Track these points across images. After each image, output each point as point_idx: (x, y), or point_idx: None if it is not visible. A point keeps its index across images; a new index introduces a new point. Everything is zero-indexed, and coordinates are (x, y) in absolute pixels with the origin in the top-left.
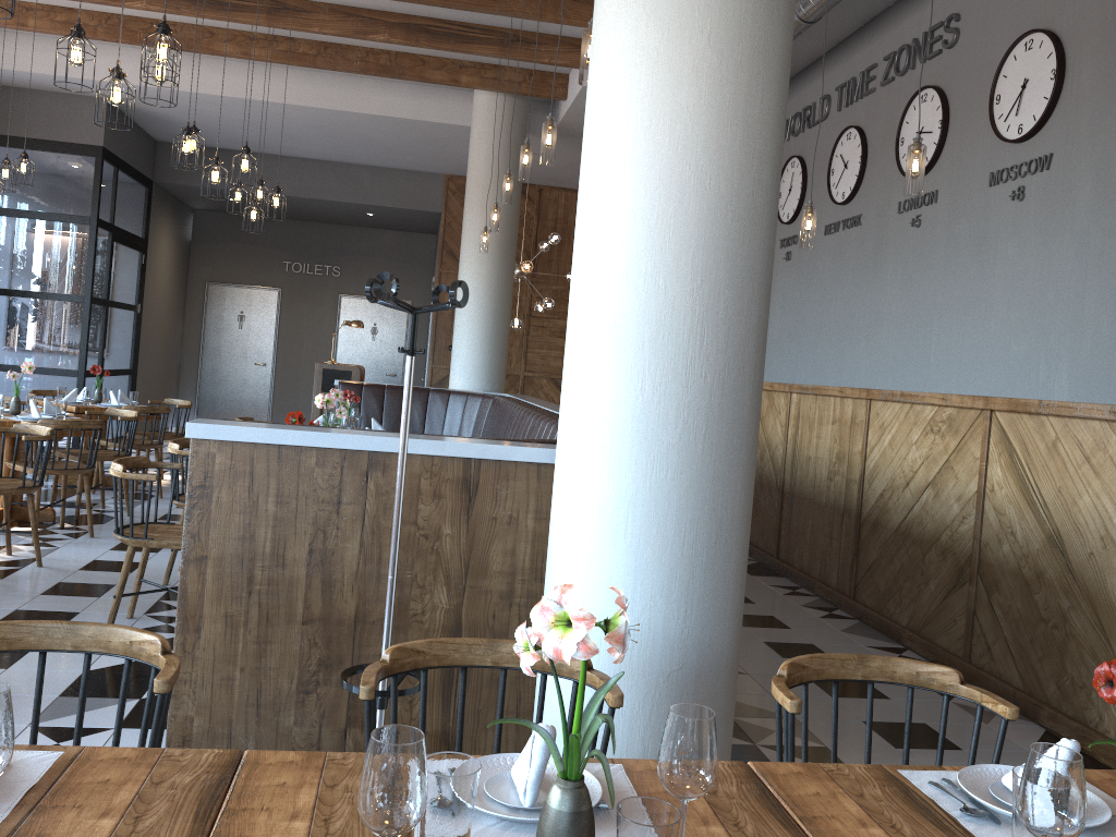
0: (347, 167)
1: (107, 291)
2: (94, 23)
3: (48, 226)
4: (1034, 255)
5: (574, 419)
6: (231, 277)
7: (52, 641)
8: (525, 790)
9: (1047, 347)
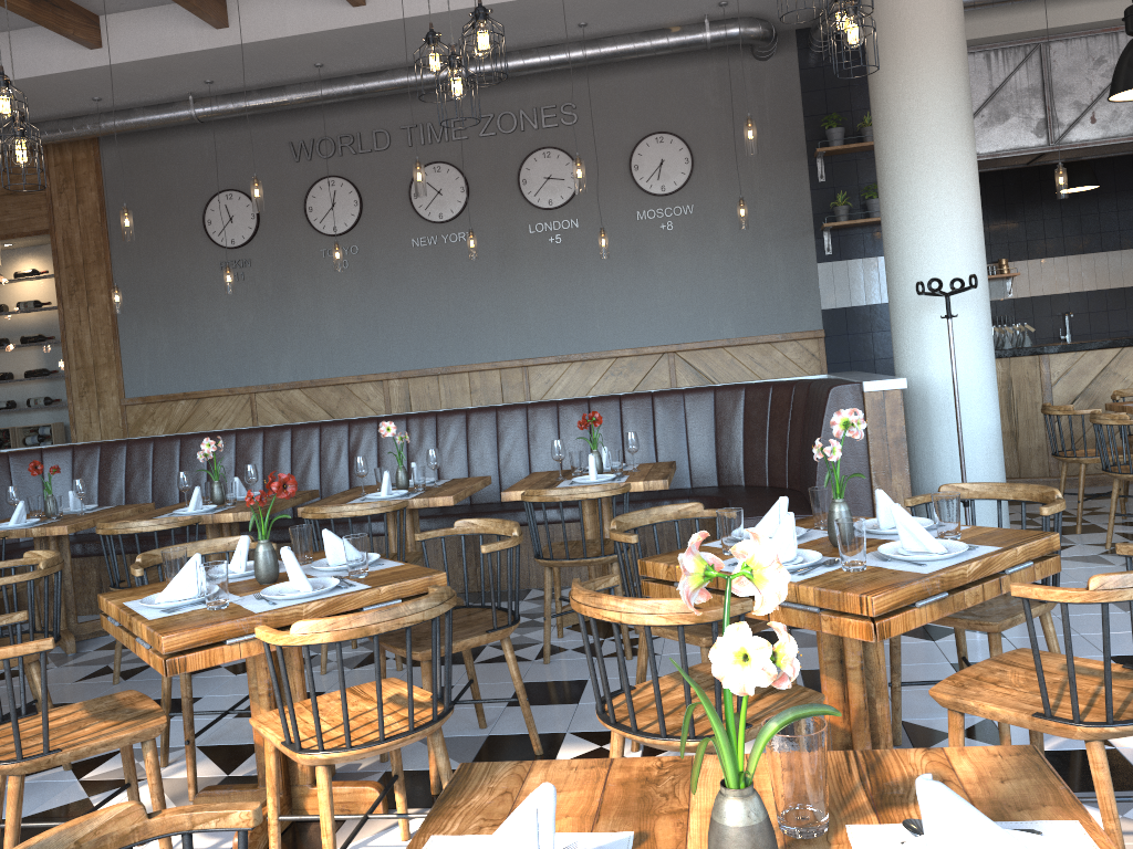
0: None
1: None
2: None
3: None
4: (690, 261)
5: (972, 340)
6: None
7: None
8: None
9: (713, 311)
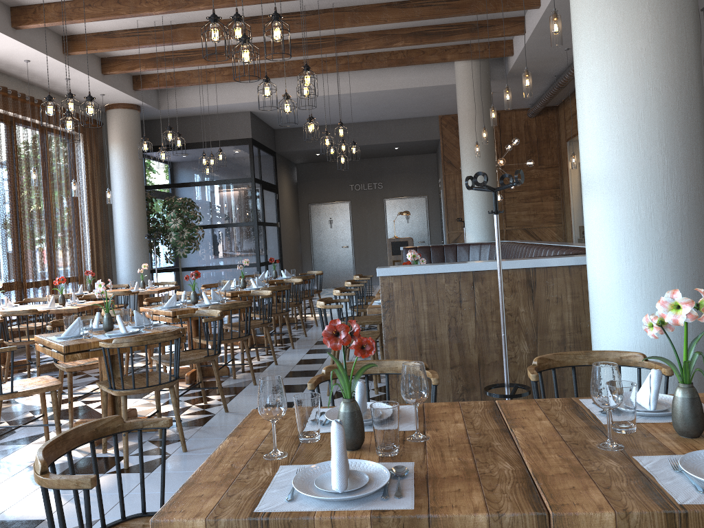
0: (380, 123)
1: (263, 217)
2: (243, 72)
3: (230, 186)
4: None
5: (598, 234)
6: (321, 199)
7: (370, 369)
8: (649, 402)
9: None
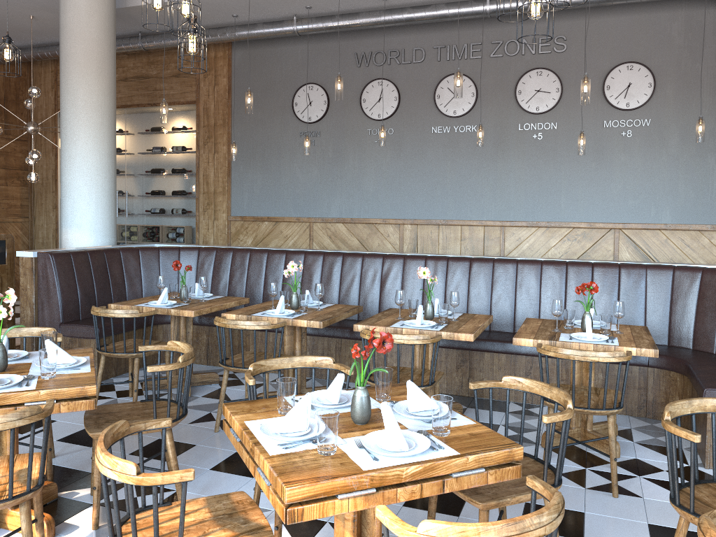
0: None
1: None
2: None
3: None
4: (642, 162)
5: None
6: None
7: None
8: None
9: (655, 201)
